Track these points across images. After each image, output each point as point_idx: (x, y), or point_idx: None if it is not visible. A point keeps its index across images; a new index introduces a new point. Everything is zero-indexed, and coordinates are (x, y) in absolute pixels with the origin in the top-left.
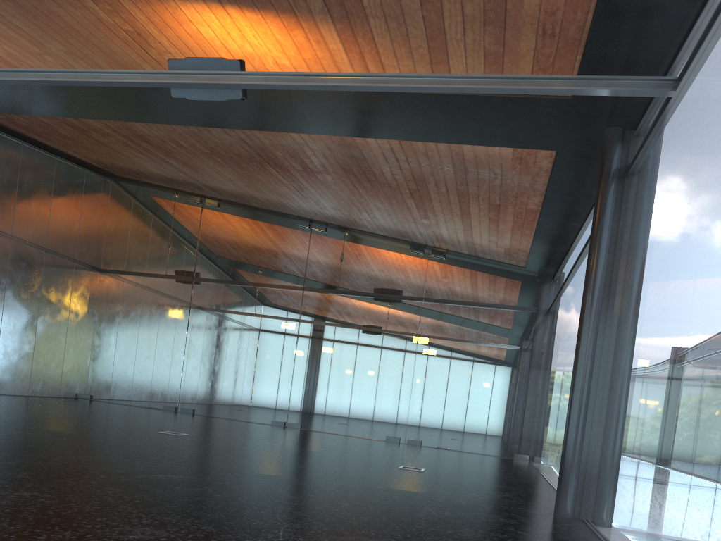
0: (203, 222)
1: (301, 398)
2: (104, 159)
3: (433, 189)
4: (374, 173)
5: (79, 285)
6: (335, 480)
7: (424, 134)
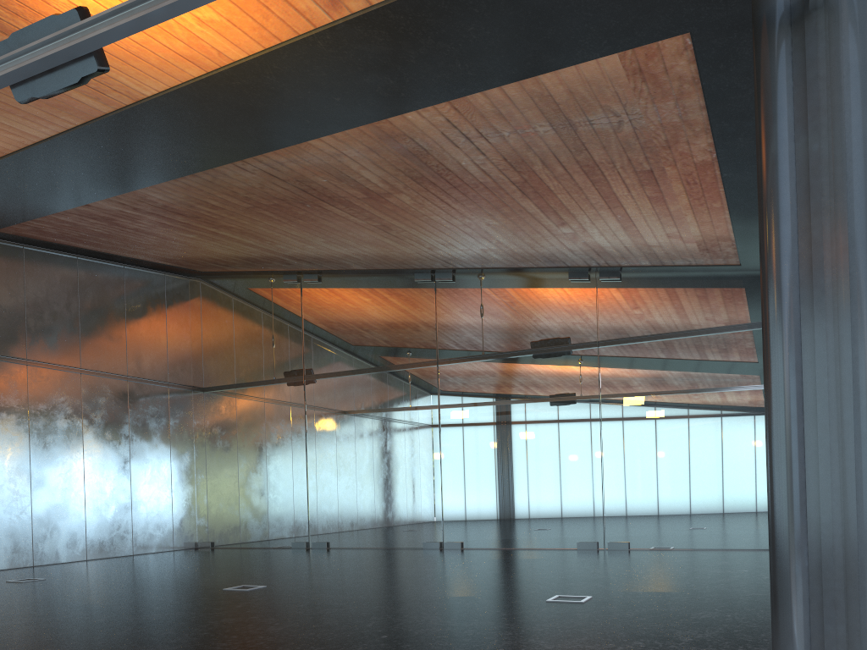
0: (304, 304)
1: (455, 507)
2: (166, 253)
3: (545, 173)
4: (454, 172)
5: (178, 412)
6: (396, 647)
7: (472, 76)
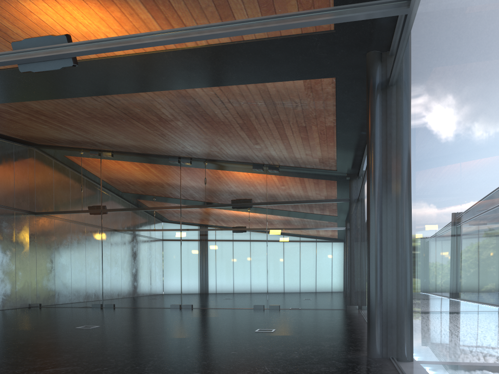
0: (102, 169)
1: (189, 286)
2: (22, 133)
3: (255, 121)
4: (210, 115)
5: (20, 226)
6: (198, 351)
7: (234, 78)
